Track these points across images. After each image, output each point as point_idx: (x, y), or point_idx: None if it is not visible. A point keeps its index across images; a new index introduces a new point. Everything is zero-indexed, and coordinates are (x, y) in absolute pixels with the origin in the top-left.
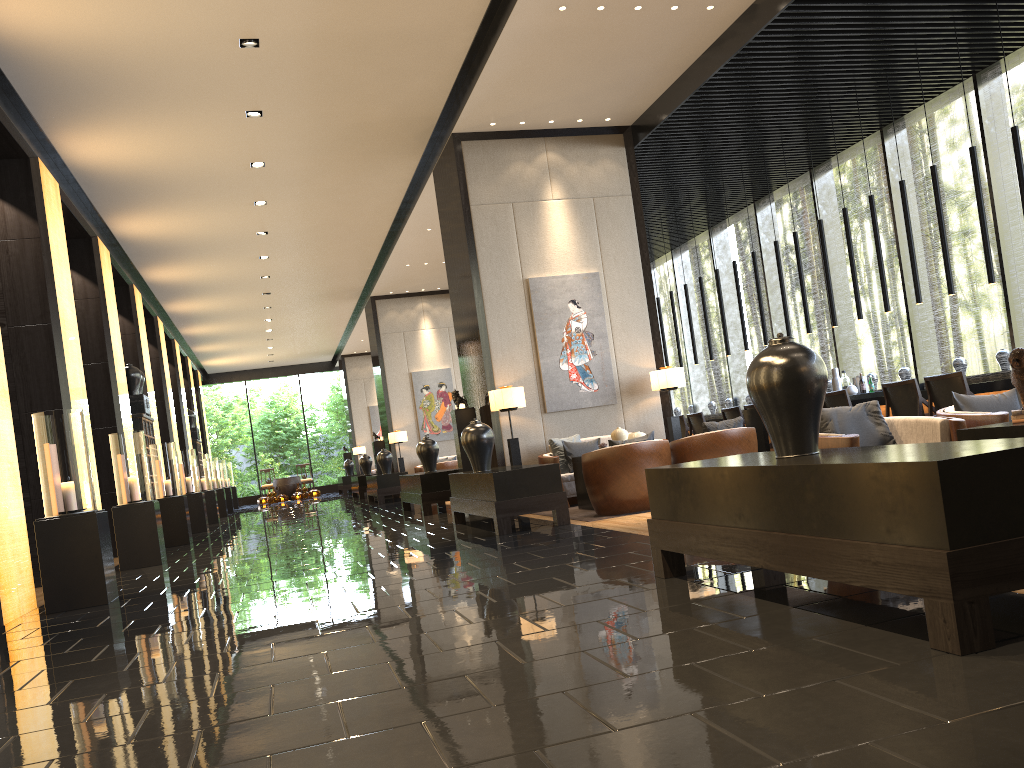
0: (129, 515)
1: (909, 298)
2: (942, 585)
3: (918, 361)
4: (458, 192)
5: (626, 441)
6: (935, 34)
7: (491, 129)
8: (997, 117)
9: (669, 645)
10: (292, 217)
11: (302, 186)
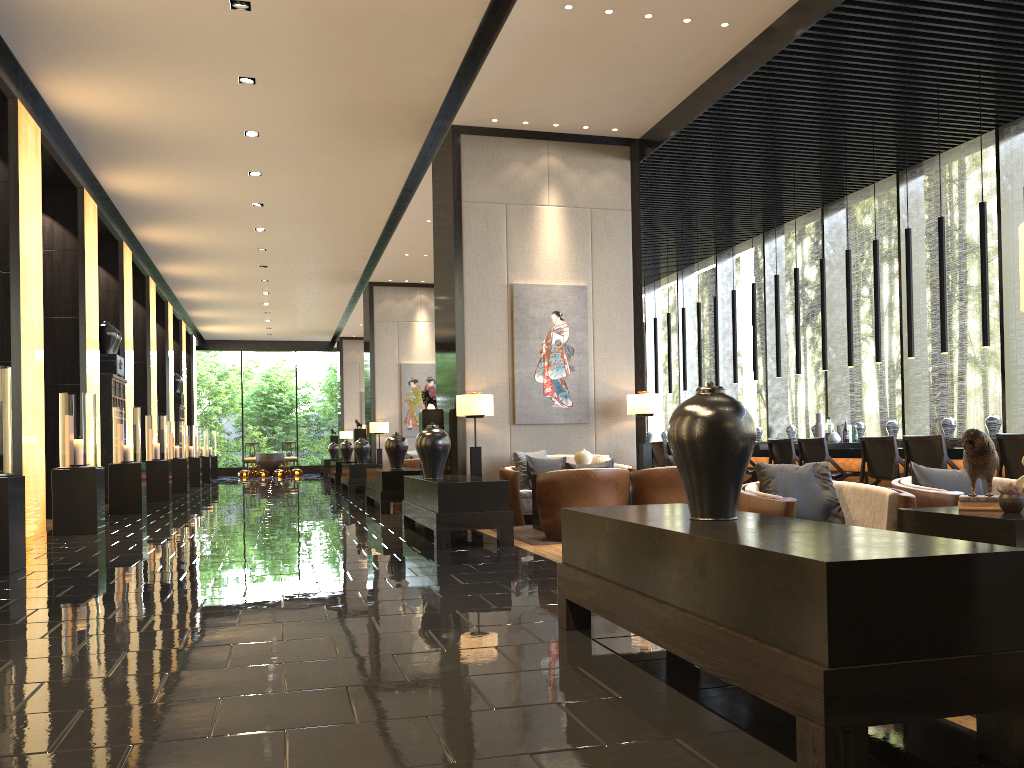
0: (69, 479)
1: (905, 350)
2: (816, 707)
3: (907, 416)
4: (451, 186)
5: (583, 466)
6: (958, 81)
7: (493, 125)
8: (1015, 175)
9: (521, 723)
10: (288, 192)
11: (298, 161)
